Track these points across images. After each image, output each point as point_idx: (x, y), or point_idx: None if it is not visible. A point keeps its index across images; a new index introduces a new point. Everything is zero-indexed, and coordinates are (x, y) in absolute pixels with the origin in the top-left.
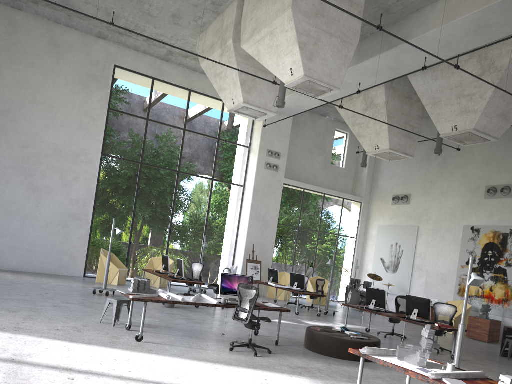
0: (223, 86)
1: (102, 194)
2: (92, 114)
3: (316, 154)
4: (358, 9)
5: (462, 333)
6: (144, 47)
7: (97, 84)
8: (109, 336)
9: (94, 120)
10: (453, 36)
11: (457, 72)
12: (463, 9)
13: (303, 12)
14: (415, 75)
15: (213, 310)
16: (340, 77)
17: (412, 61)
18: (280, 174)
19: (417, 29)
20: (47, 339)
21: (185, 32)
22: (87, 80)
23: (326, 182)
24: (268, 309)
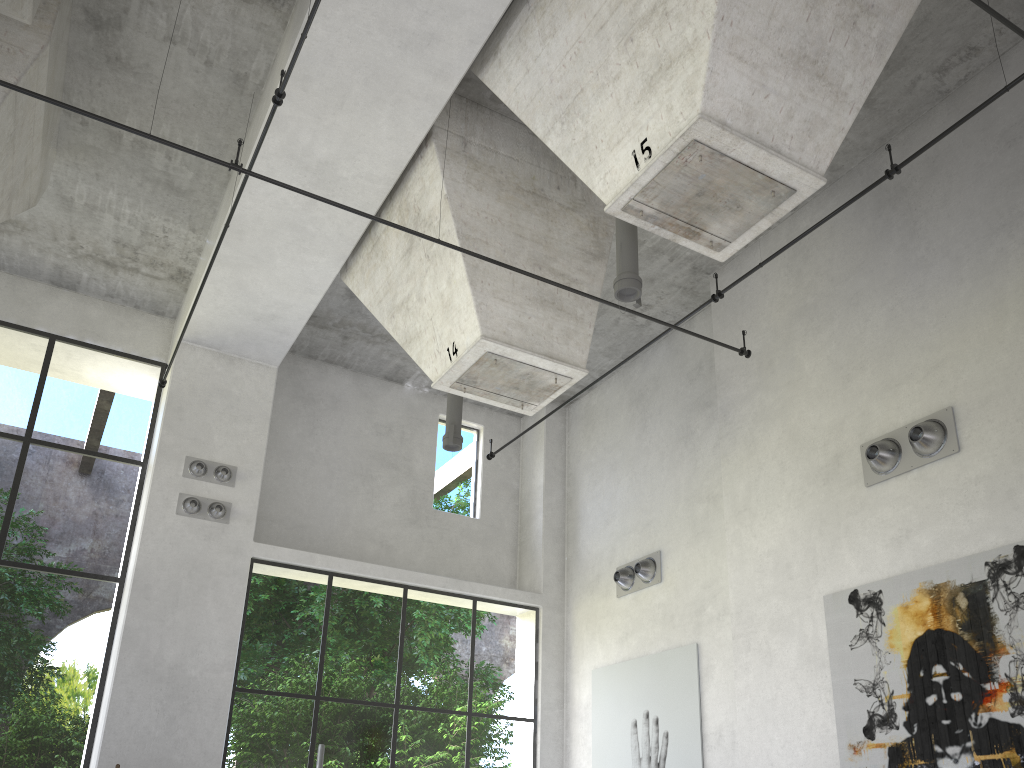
0: None
1: None
2: None
3: (381, 482)
4: None
5: None
6: None
7: None
8: None
9: None
10: None
11: None
12: None
13: None
14: (500, 62)
15: None
16: None
17: None
18: (239, 529)
19: None
20: None
21: None
22: None
23: (424, 560)
24: None
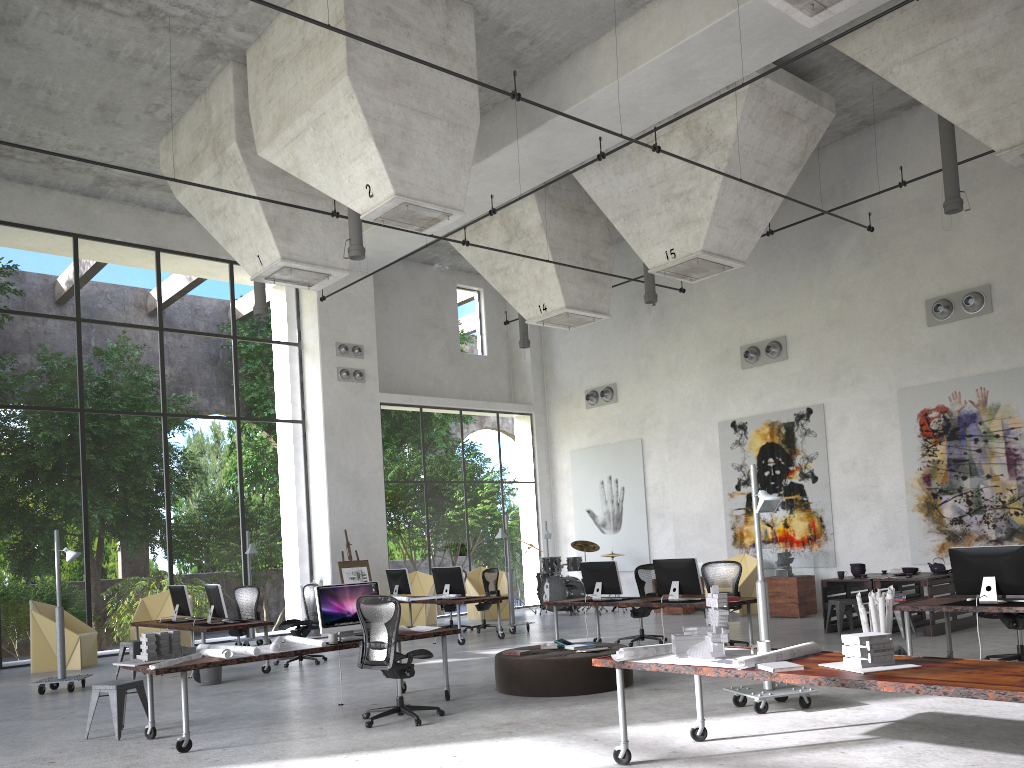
0: (233, 233)
1: None
2: None
3: (430, 338)
4: (467, 64)
5: (764, 596)
6: (44, 175)
7: None
8: (121, 757)
9: None
10: (637, 96)
11: (655, 156)
12: (646, 49)
13: (370, 80)
14: (584, 169)
15: (301, 670)
16: (460, 190)
17: (576, 146)
18: (371, 386)
19: (574, 90)
20: None
21: (131, 136)
22: None
23: (460, 388)
24: (420, 635)
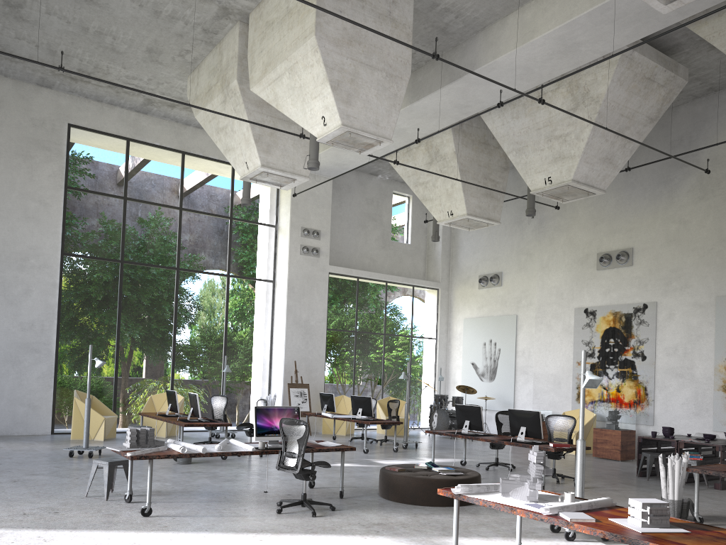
0: (230, 145)
1: (66, 310)
2: (41, 196)
3: (369, 228)
4: (405, 31)
5: (582, 451)
6: (110, 96)
7: (45, 152)
8: (102, 514)
9: (46, 205)
10: (533, 60)
11: (543, 106)
12: (542, 25)
13: (331, 40)
14: (490, 113)
15: (248, 460)
16: (390, 124)
17: (484, 95)
18: (323, 260)
19: (485, 53)
20: (11, 530)
21: (169, 72)
22: (30, 148)
23: (388, 266)
24: (325, 449)
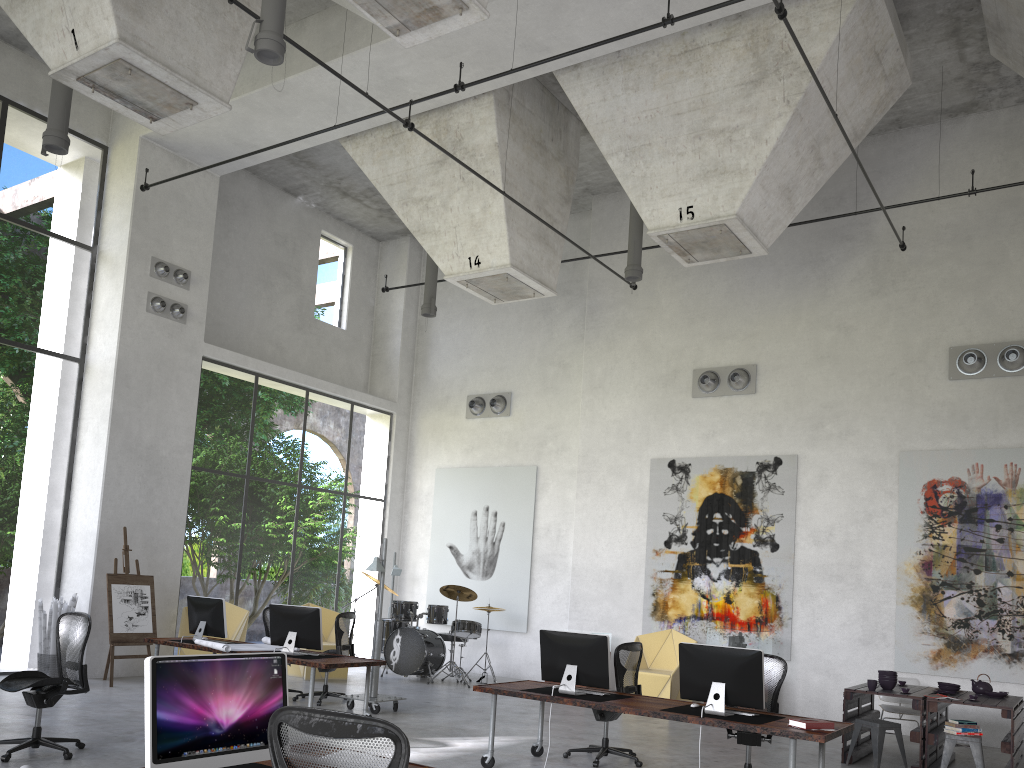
0: None
1: None
2: None
3: (278, 289)
4: None
5: None
6: None
7: None
8: None
9: None
10: None
11: (693, 72)
12: None
13: None
14: (579, 76)
15: None
16: None
17: (588, 30)
18: (193, 330)
19: None
20: None
21: None
22: None
23: (306, 363)
24: None
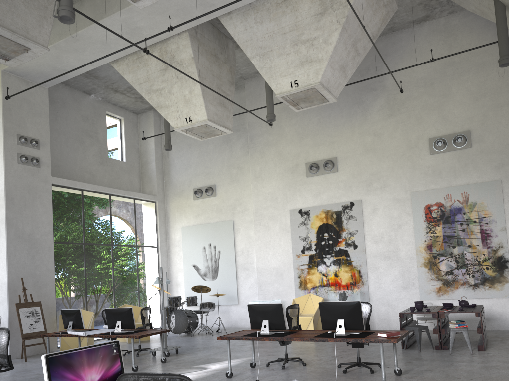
0: None
1: None
2: None
3: (87, 144)
4: None
5: None
6: None
7: None
8: None
9: None
10: None
11: (289, 11)
12: None
13: None
14: (231, 18)
15: None
16: None
17: None
18: (45, 170)
19: None
20: None
21: None
22: None
23: (107, 181)
24: None
